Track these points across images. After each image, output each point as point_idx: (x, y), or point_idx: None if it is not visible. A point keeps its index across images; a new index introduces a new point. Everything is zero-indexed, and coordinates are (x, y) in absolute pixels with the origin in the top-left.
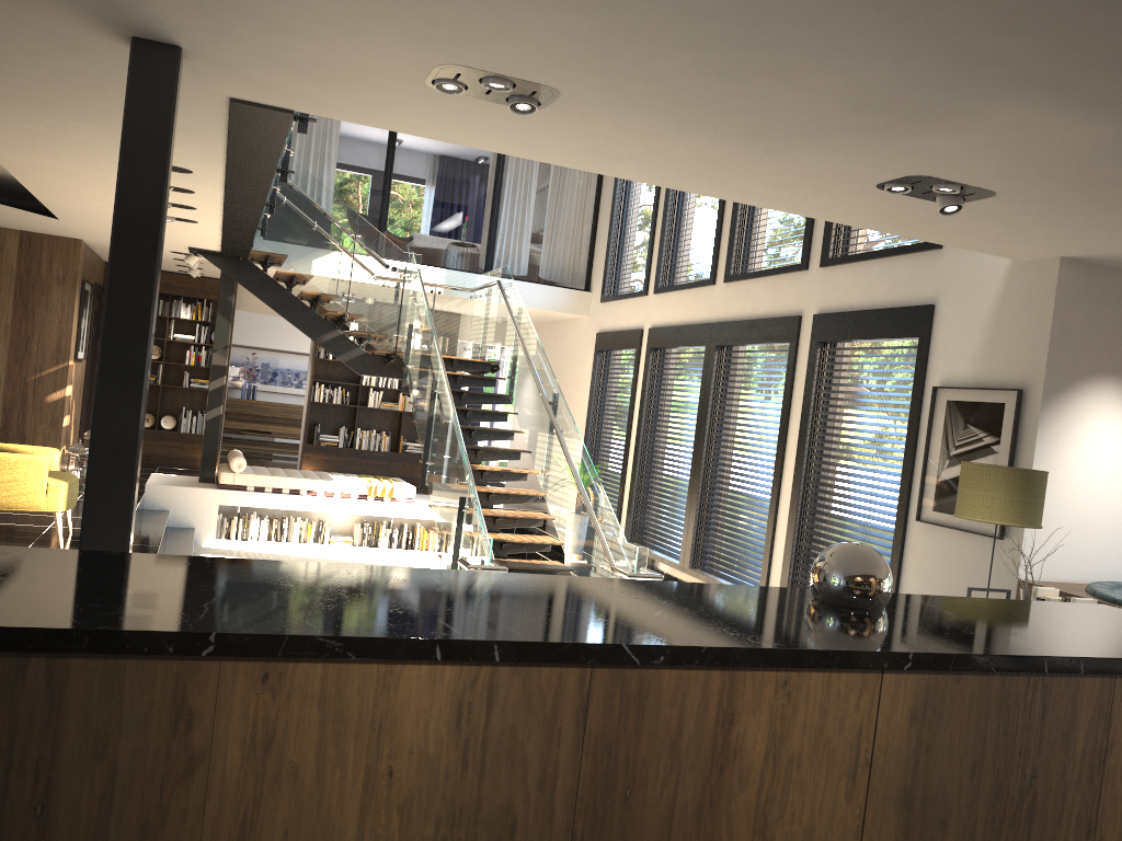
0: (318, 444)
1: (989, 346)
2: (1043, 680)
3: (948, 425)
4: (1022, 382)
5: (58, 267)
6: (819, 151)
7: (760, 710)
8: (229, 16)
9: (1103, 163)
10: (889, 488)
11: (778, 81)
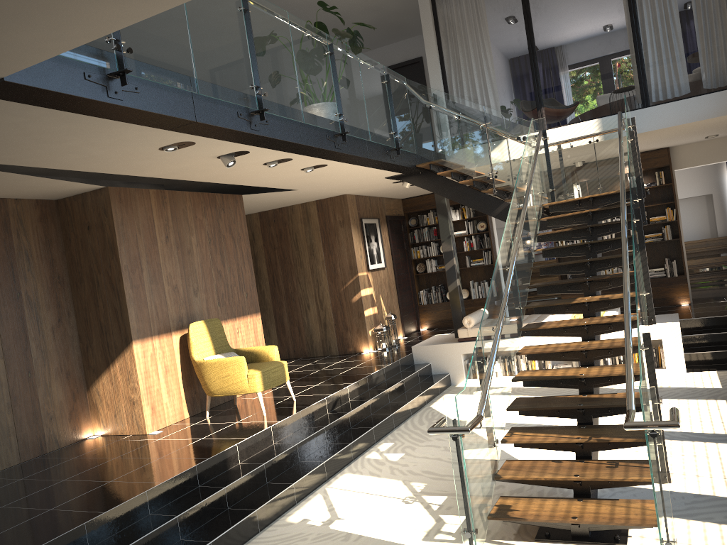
0: None
1: None
2: None
3: None
4: None
5: (338, 216)
6: None
7: None
8: None
9: None
10: None
11: None
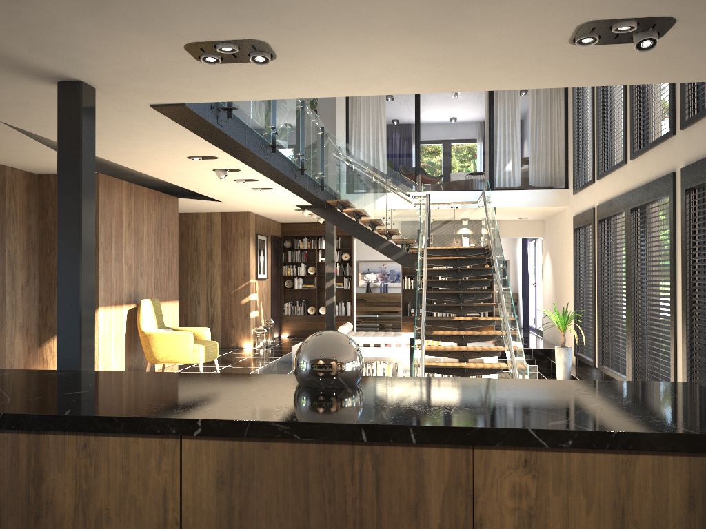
0: (411, 315)
1: None
2: (372, 449)
3: None
4: None
5: (240, 229)
6: (479, 28)
7: (65, 468)
8: (63, 53)
9: None
10: None
11: None
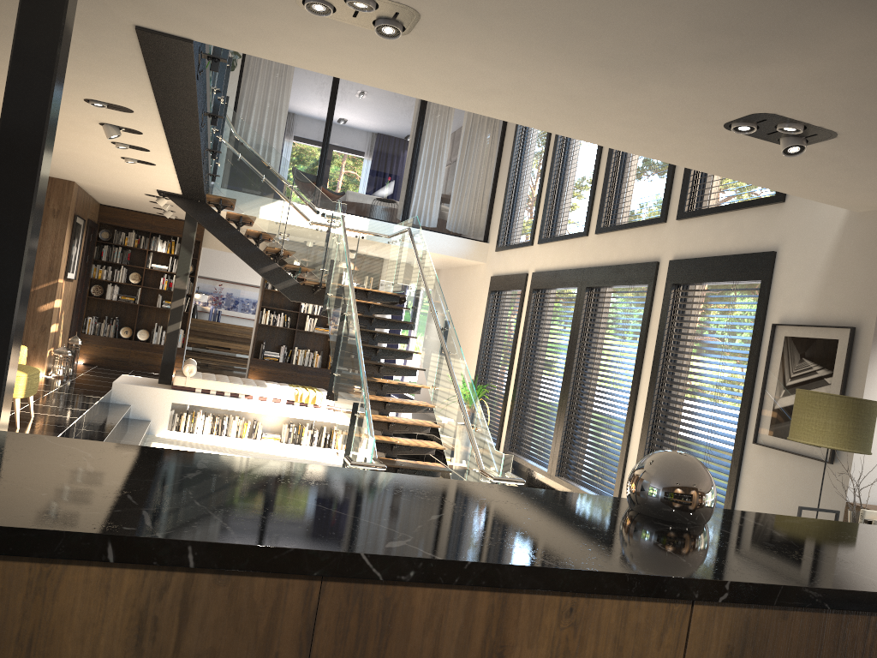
0: (263, 358)
1: (825, 288)
2: None
3: (785, 358)
4: (855, 321)
5: (54, 203)
6: (668, 84)
7: (539, 642)
8: None
9: None
10: (729, 414)
11: None
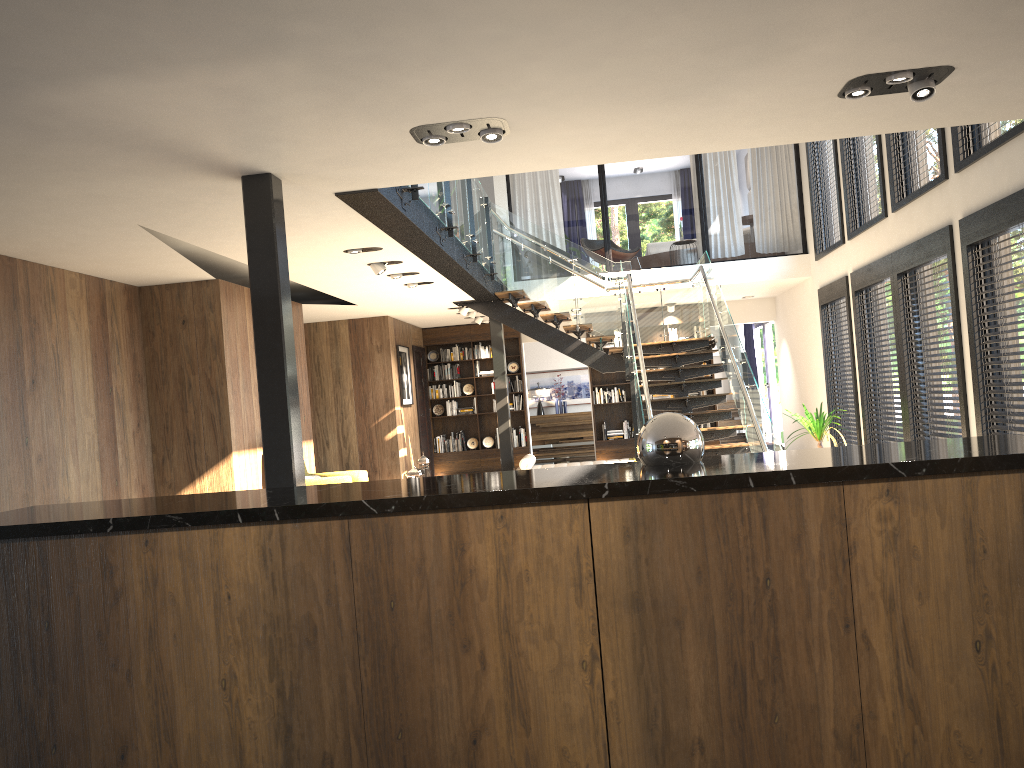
0: (607, 439)
1: None
2: (757, 494)
3: None
4: None
5: (376, 340)
6: (743, 89)
7: (485, 539)
8: (268, 146)
9: (996, 9)
10: None
11: (623, 56)
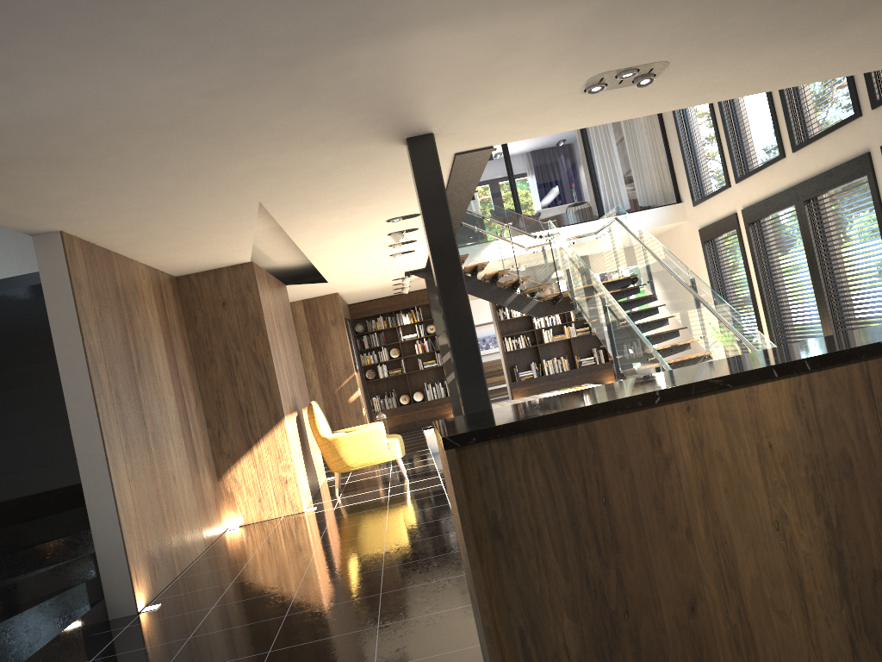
0: (519, 380)
1: None
2: None
3: None
4: None
5: (330, 315)
6: (860, 24)
7: None
8: (465, 102)
9: None
10: None
11: None
